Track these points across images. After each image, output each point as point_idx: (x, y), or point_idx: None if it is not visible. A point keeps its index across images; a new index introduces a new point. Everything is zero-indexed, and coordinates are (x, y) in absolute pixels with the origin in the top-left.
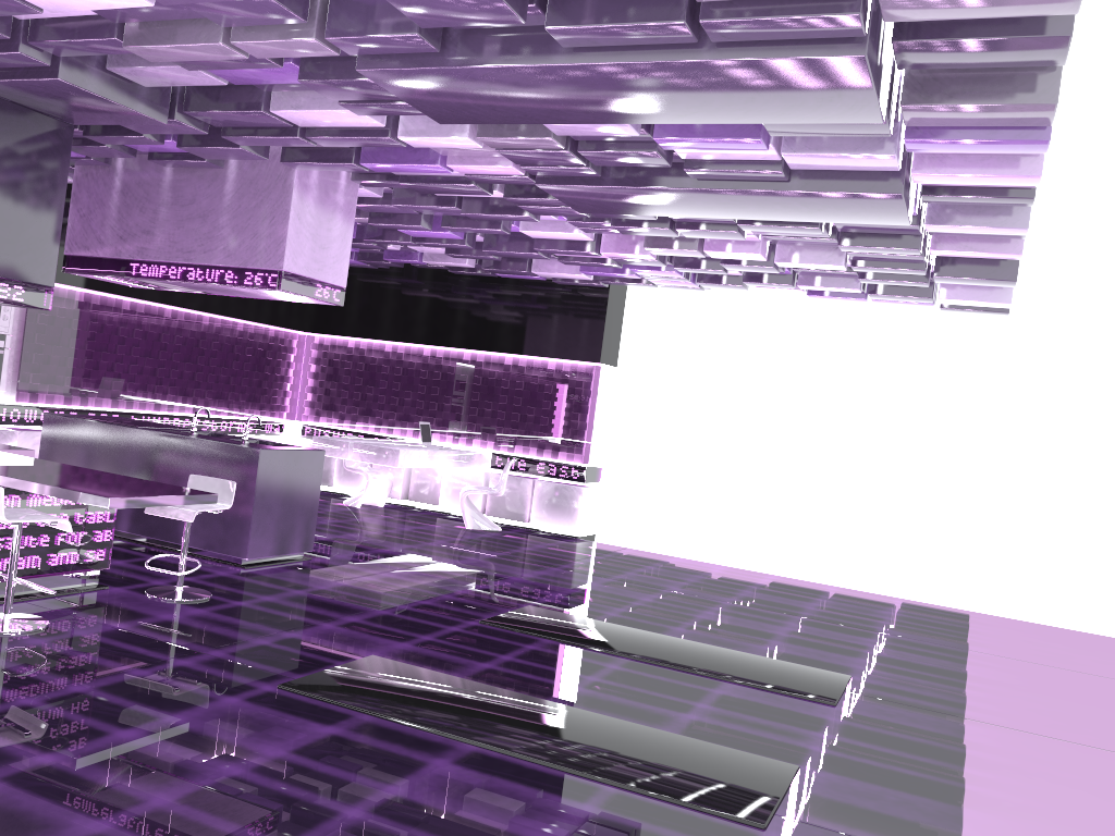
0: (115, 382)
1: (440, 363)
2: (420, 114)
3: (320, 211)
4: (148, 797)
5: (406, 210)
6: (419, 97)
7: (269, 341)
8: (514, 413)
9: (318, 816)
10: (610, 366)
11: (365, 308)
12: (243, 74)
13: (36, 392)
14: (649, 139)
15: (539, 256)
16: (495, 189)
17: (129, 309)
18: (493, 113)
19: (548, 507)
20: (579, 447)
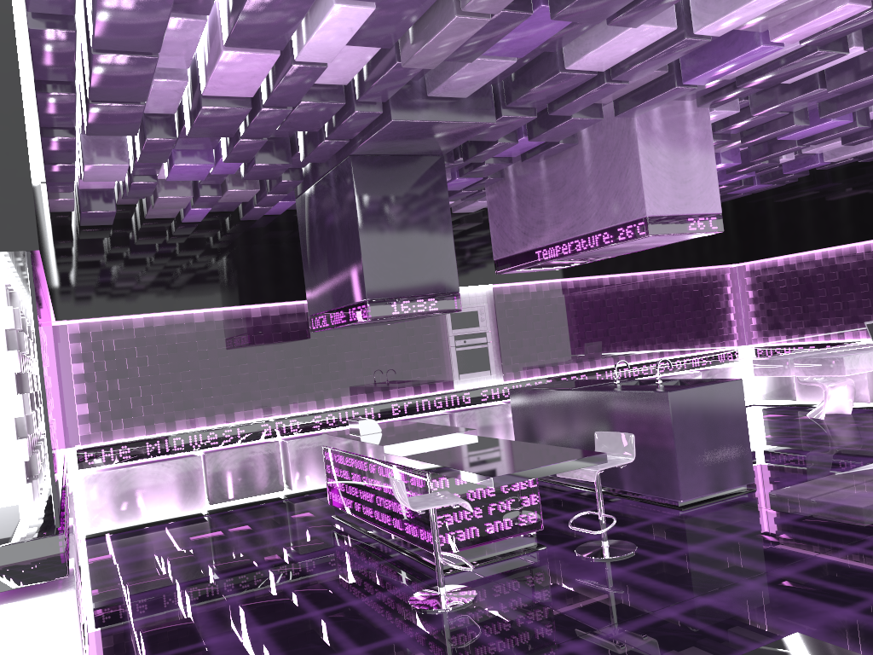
0: (576, 349)
1: None
2: None
3: (672, 148)
4: None
5: (773, 115)
6: None
7: (701, 281)
8: None
9: None
10: None
11: (784, 226)
12: (517, 43)
13: (516, 370)
14: None
15: None
16: (852, 46)
17: (572, 287)
18: None
19: None
20: None
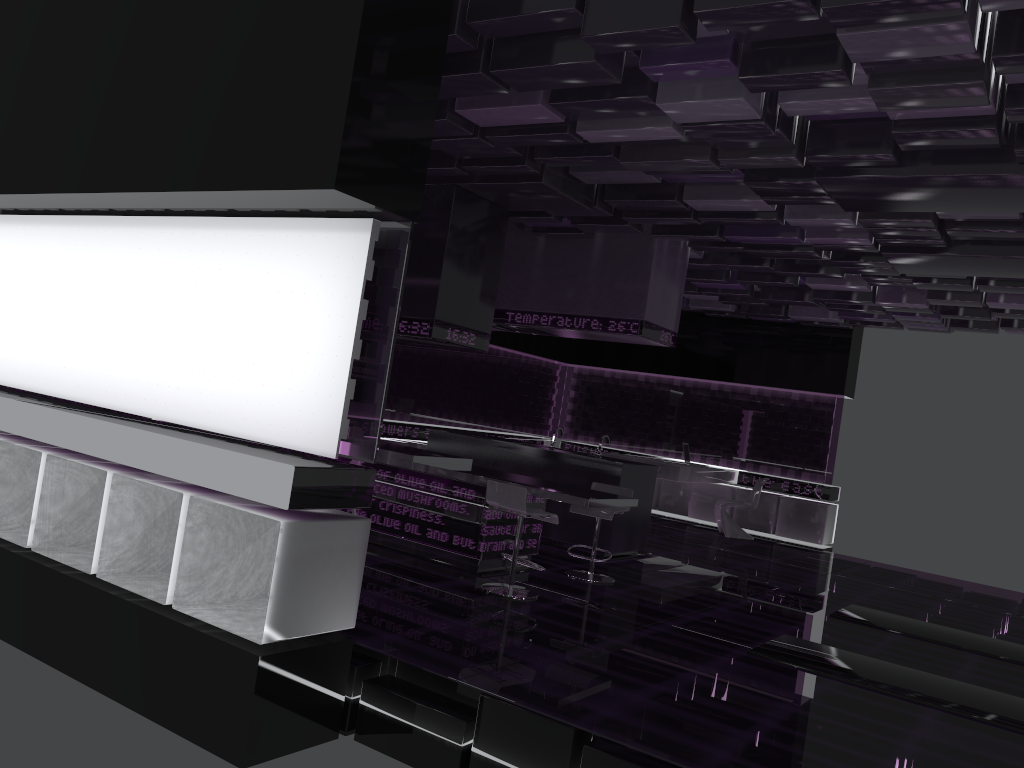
0: (443, 404)
1: (690, 391)
2: (826, 204)
3: (667, 272)
4: (758, 720)
5: (713, 267)
6: (849, 194)
7: (542, 371)
8: (760, 437)
9: (888, 746)
10: (848, 397)
11: (621, 344)
12: (684, 176)
13: (395, 411)
14: (1019, 220)
15: (811, 304)
16: (823, 254)
17: None
18: (905, 205)
19: (792, 521)
20: (823, 469)
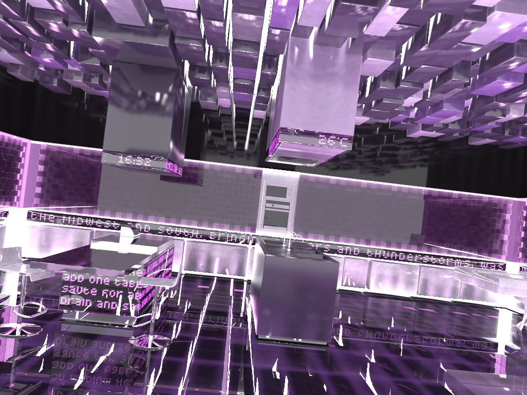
0: (355, 229)
1: None
2: None
3: (317, 81)
4: None
5: (434, 69)
6: None
7: (480, 204)
8: None
9: None
10: None
11: None
12: None
13: (304, 232)
14: None
15: None
16: (385, 2)
17: (362, 186)
18: None
19: None
20: None
